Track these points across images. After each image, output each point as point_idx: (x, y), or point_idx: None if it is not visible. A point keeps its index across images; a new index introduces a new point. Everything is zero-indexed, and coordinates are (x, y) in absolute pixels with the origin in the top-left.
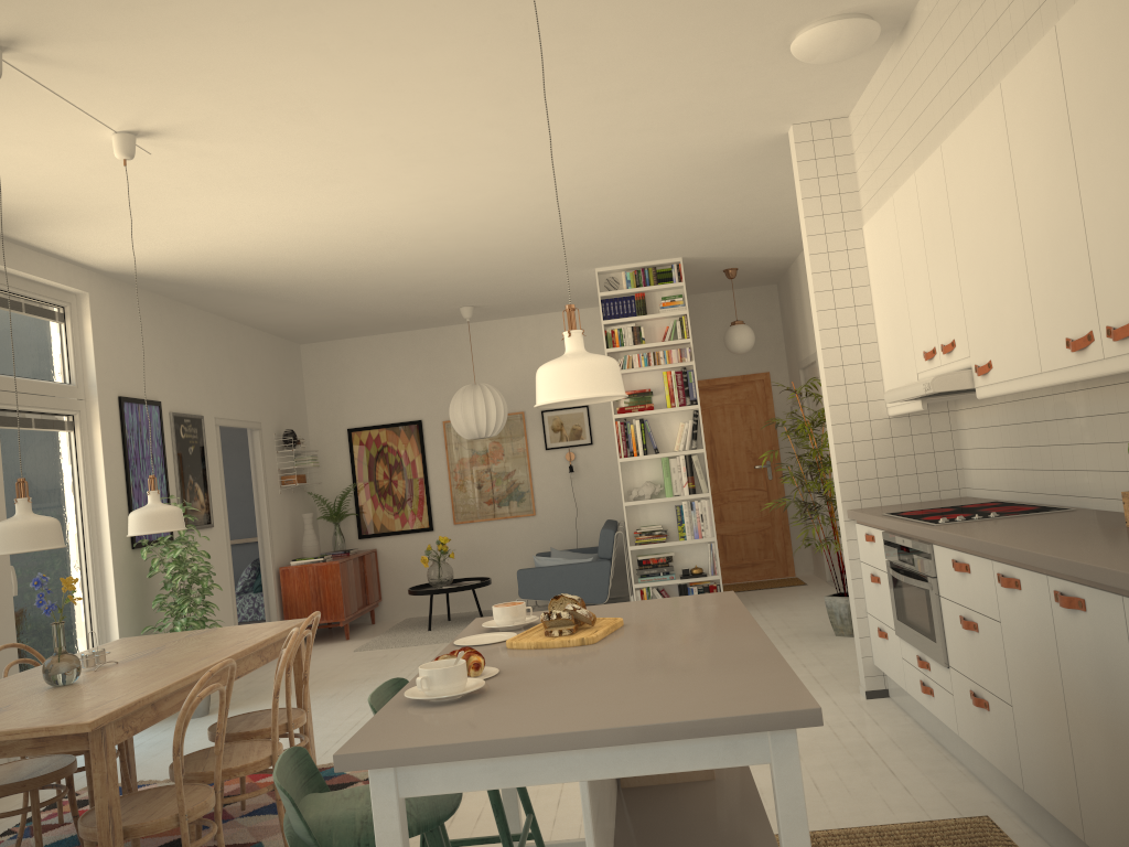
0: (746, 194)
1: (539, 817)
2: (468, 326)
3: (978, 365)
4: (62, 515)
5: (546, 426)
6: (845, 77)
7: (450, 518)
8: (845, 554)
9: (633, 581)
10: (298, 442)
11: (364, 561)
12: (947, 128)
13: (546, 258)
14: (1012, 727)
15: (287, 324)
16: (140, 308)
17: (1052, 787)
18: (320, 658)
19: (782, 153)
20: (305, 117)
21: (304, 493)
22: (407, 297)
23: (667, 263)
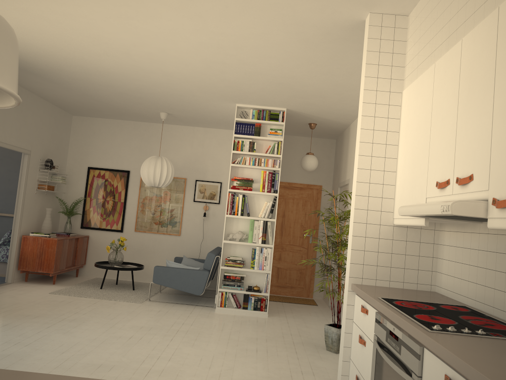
0: (330, 69)
1: None
2: (166, 126)
3: (497, 199)
4: None
5: (196, 188)
6: None
7: (133, 227)
8: (343, 313)
9: (218, 287)
10: (53, 167)
11: (78, 241)
12: None
13: (206, 89)
14: None
15: (59, 99)
16: None
17: None
18: (26, 294)
19: (357, 39)
20: None
21: (54, 196)
22: (127, 97)
23: (277, 109)
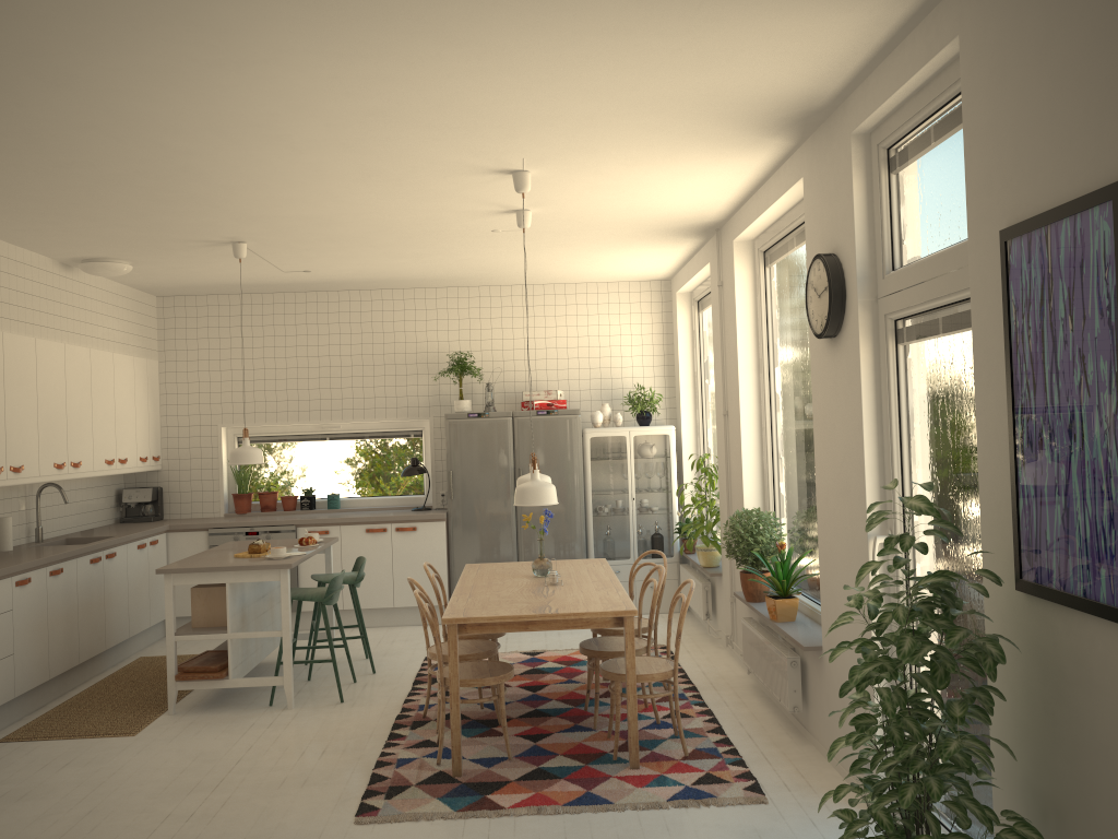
0: None
1: (258, 751)
2: None
3: None
4: (972, 483)
5: None
6: None
7: None
8: None
9: None
10: None
11: None
12: None
13: None
14: (12, 666)
15: None
16: None
17: (35, 672)
18: None
19: None
20: (368, 171)
21: None
22: None
23: None
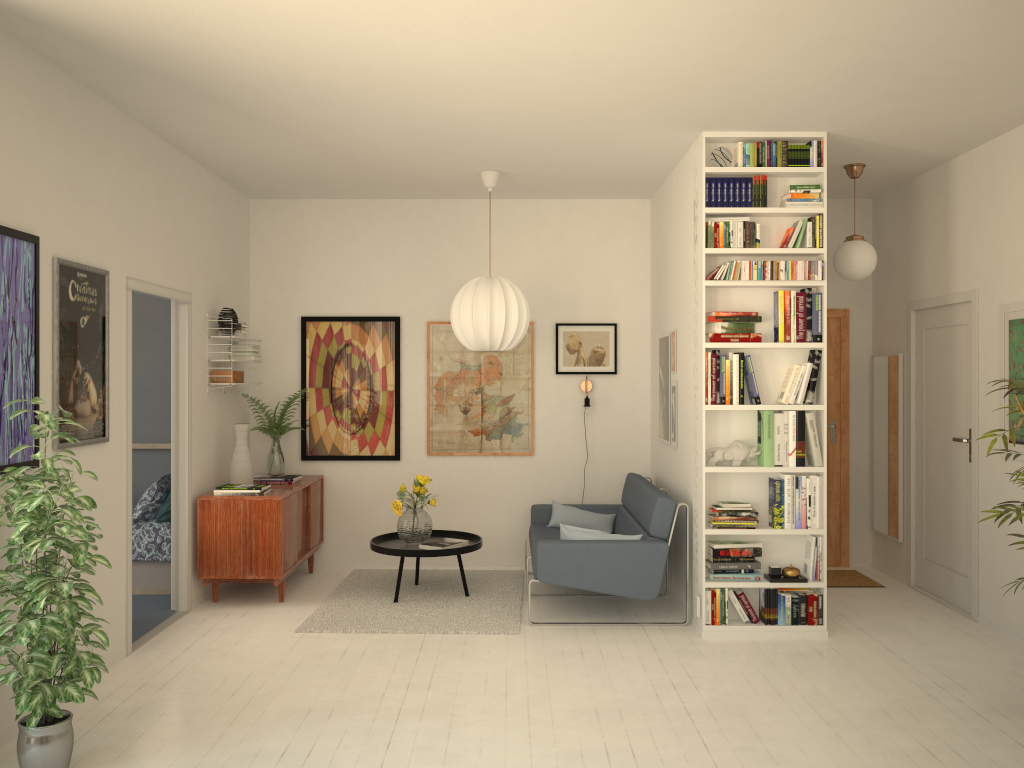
0: None
1: None
2: (473, 203)
3: None
4: None
5: (560, 343)
6: None
7: (423, 447)
8: None
9: (704, 578)
10: (238, 327)
11: (309, 493)
12: None
13: (659, 98)
14: None
15: (241, 162)
16: (17, 75)
17: None
18: (247, 641)
19: None
20: None
21: (237, 394)
22: (424, 140)
23: (805, 137)
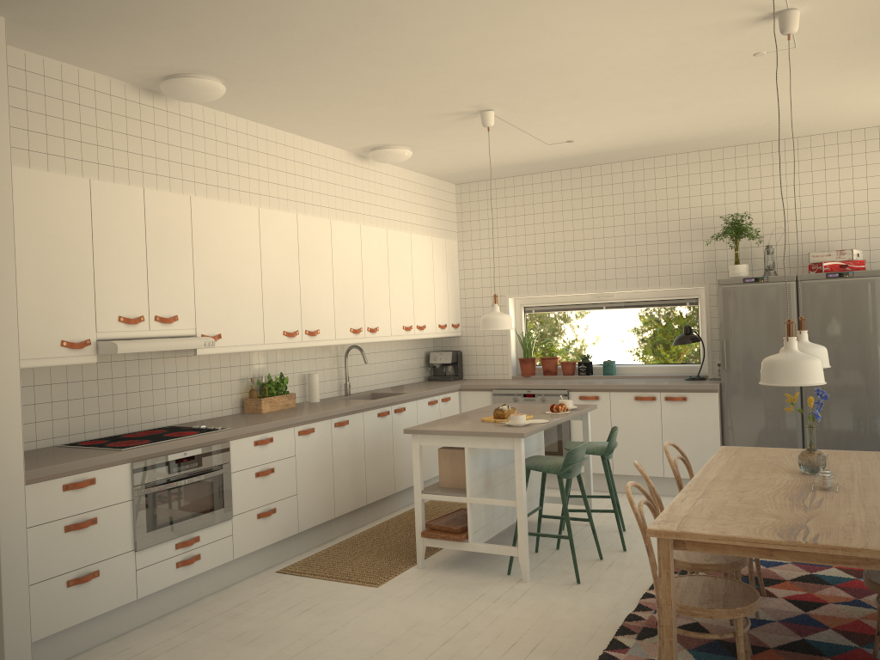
0: None
1: (470, 633)
2: None
3: (205, 335)
4: None
5: None
6: (93, 61)
7: None
8: (10, 528)
9: None
10: None
11: None
12: (198, 191)
13: None
14: (295, 505)
15: None
16: None
17: (319, 511)
18: None
19: None
20: None
21: None
22: None
23: None
